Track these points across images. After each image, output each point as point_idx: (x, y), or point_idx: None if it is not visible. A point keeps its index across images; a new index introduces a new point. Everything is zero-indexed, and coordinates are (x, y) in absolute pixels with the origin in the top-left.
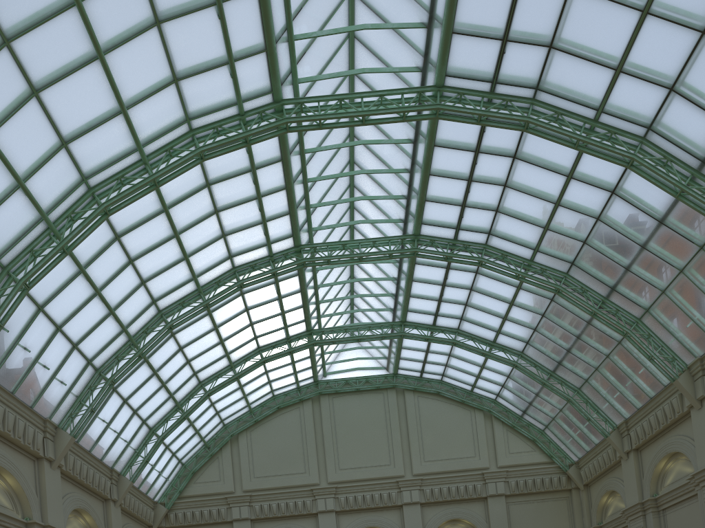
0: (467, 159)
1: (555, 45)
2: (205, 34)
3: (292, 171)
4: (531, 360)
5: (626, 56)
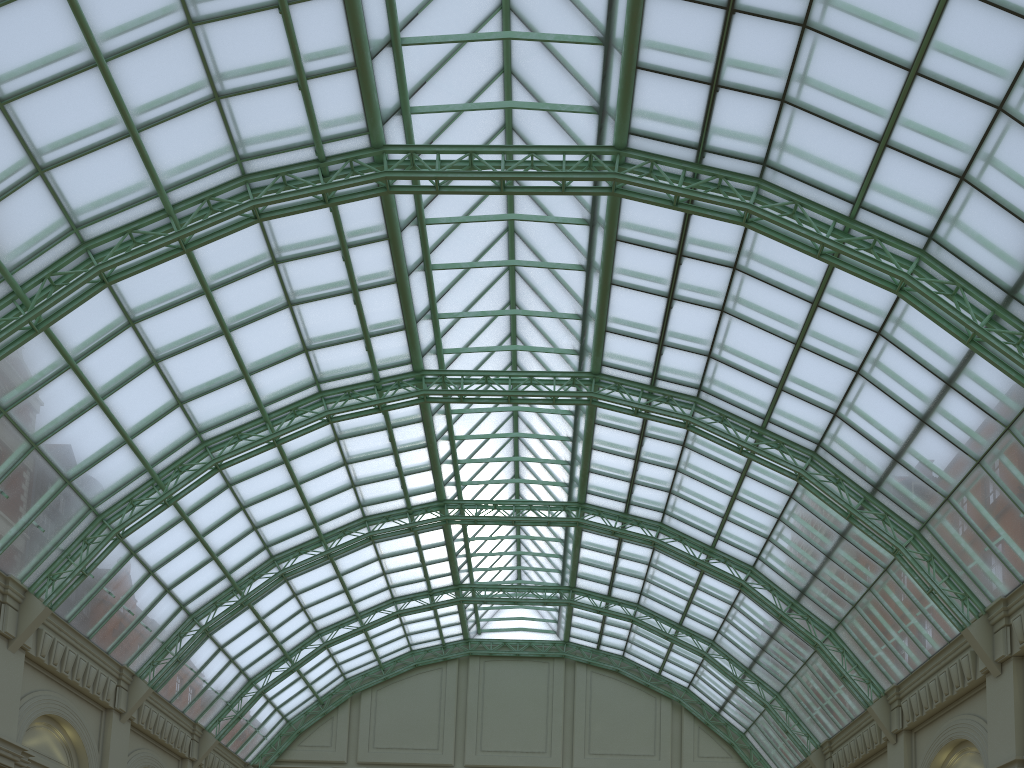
0: (632, 440)
1: (714, 356)
2: (339, 314)
3: (434, 431)
4: (723, 651)
5: (785, 377)
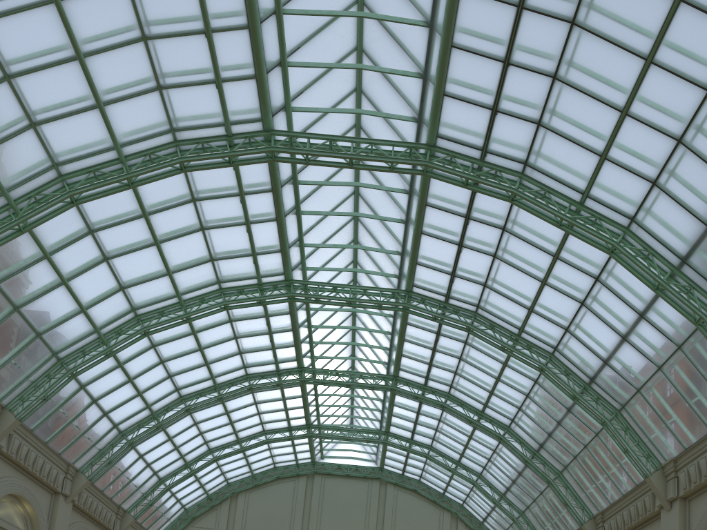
0: (431, 337)
1: (488, 285)
2: (236, 238)
3: (298, 320)
4: (486, 482)
5: (534, 303)
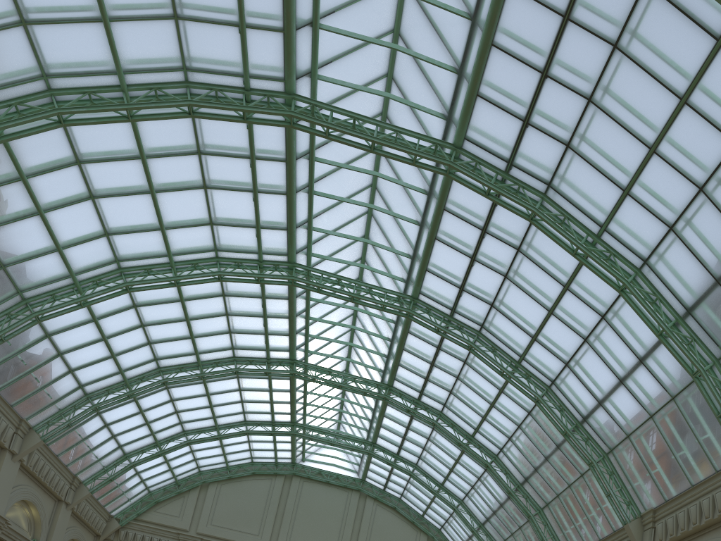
0: (431, 350)
1: (495, 306)
2: (241, 205)
3: (296, 308)
4: (467, 509)
5: (538, 332)
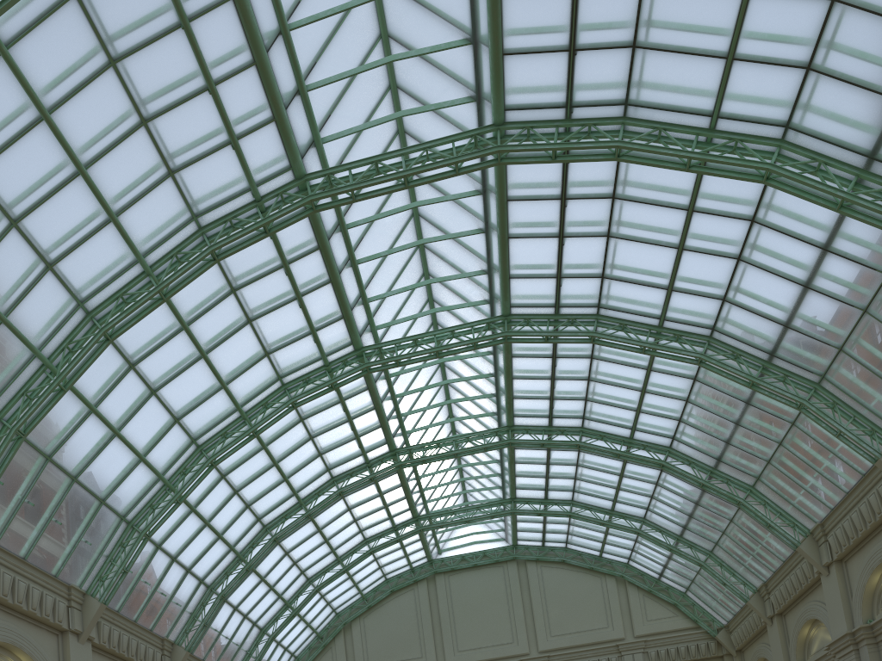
0: (546, 364)
1: (607, 276)
2: (289, 319)
3: (379, 394)
4: (654, 526)
5: (673, 279)
